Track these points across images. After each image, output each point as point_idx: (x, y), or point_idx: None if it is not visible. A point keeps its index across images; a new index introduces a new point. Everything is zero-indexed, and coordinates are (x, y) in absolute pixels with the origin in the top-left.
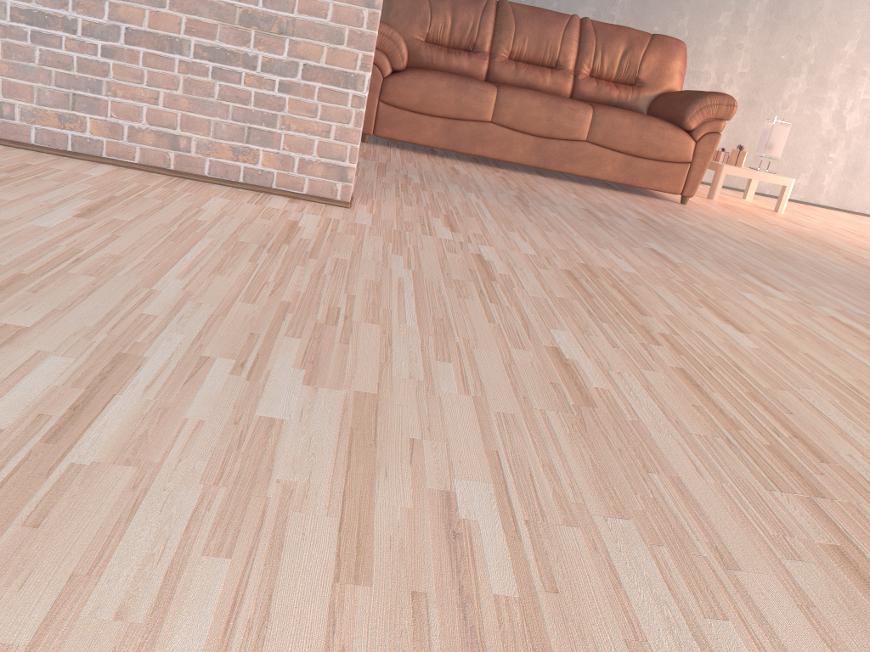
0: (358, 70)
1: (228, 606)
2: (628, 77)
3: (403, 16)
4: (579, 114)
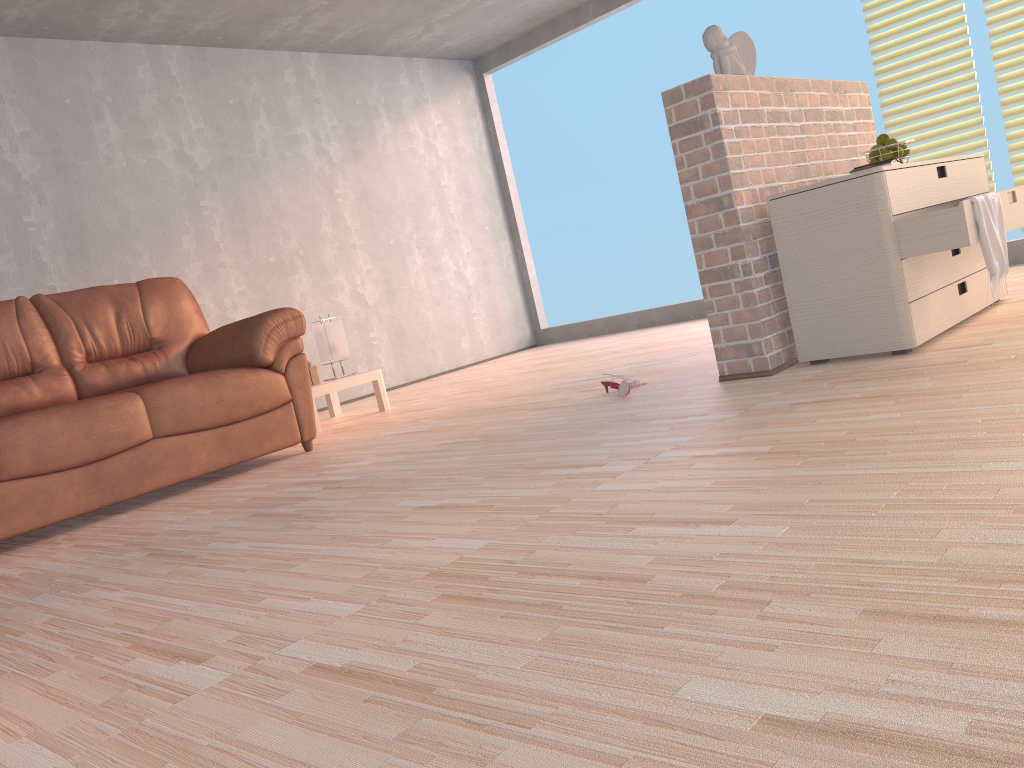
0: None
1: None
2: (139, 342)
3: None
4: (127, 408)
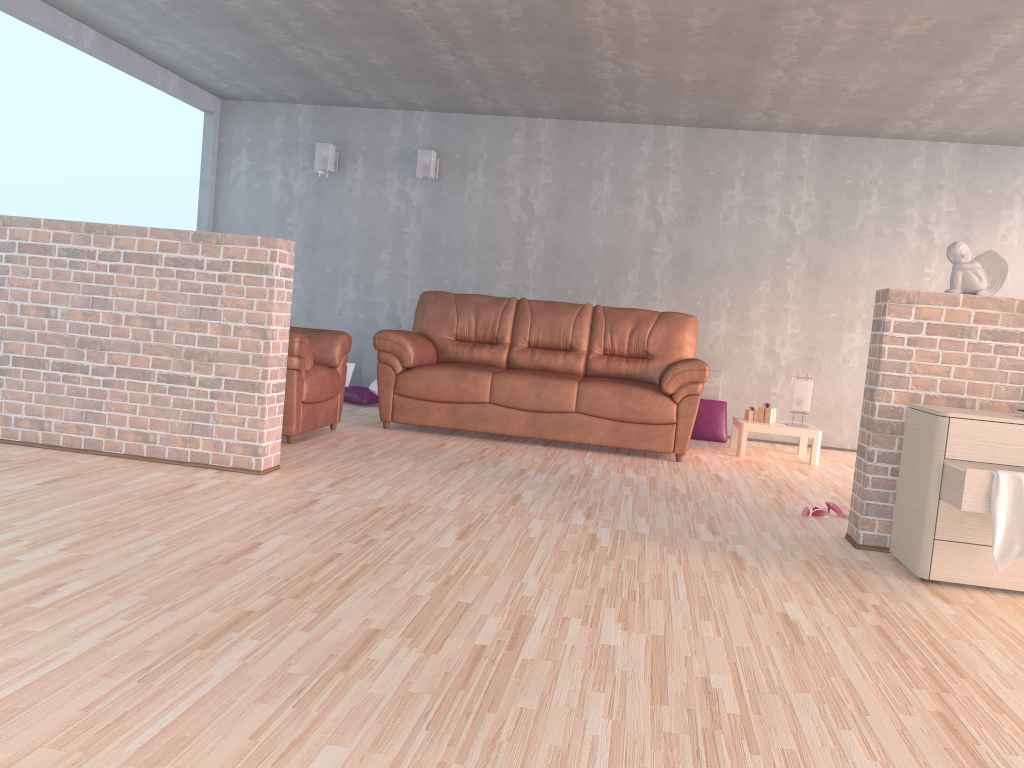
0: (260, 379)
1: None
2: (638, 352)
3: (434, 321)
4: (564, 389)
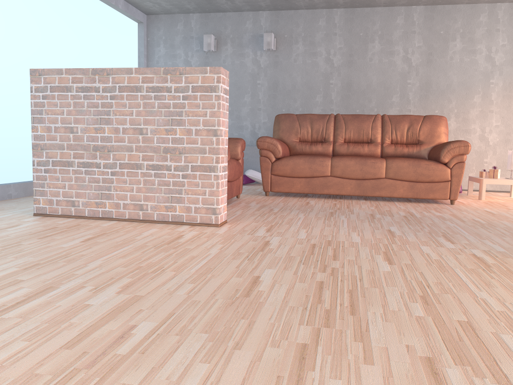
0: (214, 163)
1: (15, 353)
2: (413, 140)
3: (286, 131)
4: (377, 164)
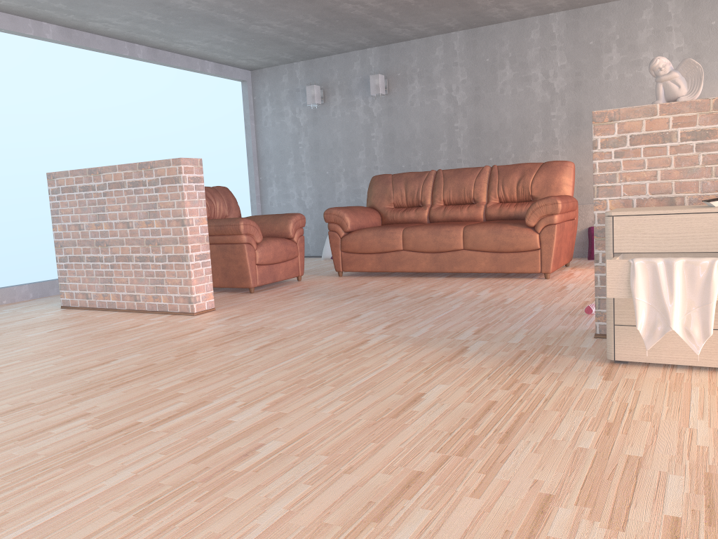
0: (185, 253)
1: None
2: (525, 196)
3: (378, 197)
4: (453, 233)
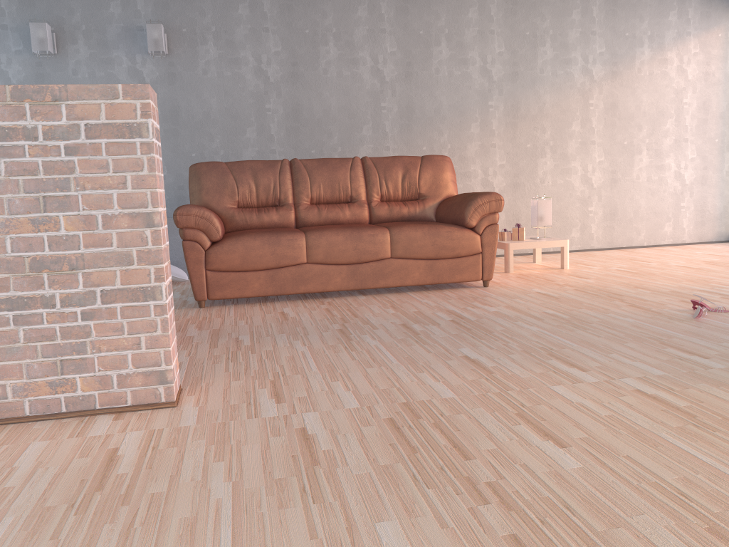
0: (154, 282)
1: None
2: (412, 194)
3: (213, 192)
4: (379, 237)
